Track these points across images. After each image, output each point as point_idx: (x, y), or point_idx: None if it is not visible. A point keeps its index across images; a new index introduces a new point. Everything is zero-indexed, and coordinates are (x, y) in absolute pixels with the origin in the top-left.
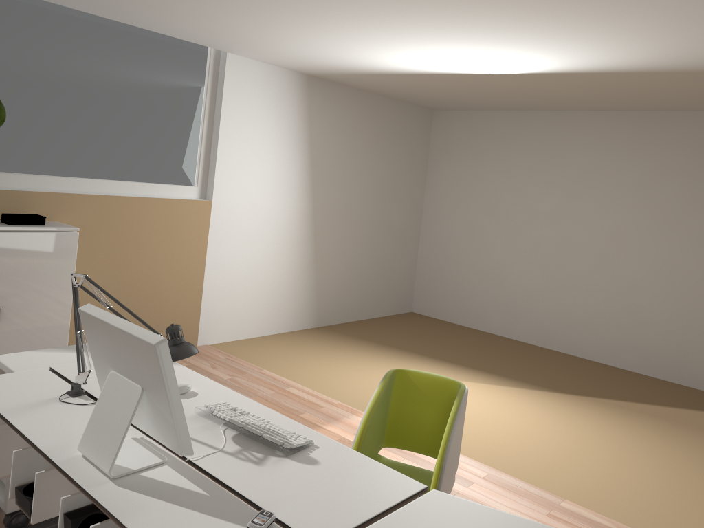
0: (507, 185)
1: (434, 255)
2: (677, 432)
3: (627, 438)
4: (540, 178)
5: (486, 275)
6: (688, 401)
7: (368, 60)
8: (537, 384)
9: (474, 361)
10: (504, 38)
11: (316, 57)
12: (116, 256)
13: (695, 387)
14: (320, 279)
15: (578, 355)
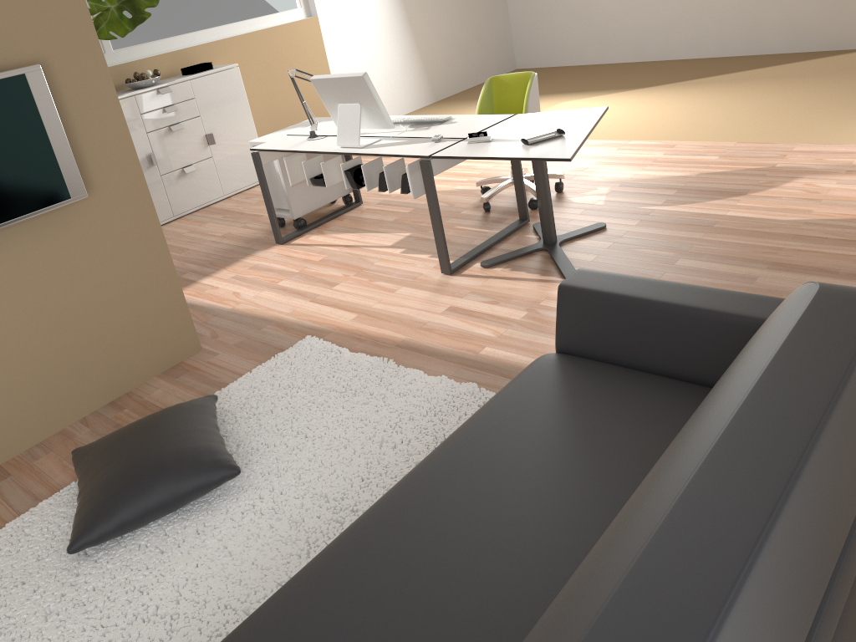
0: None
1: (524, 9)
2: (732, 87)
3: (689, 100)
4: None
5: (574, 13)
6: (753, 65)
7: None
8: (625, 88)
9: (573, 88)
10: None
11: None
12: (264, 82)
13: (764, 53)
14: (426, 60)
15: (667, 58)
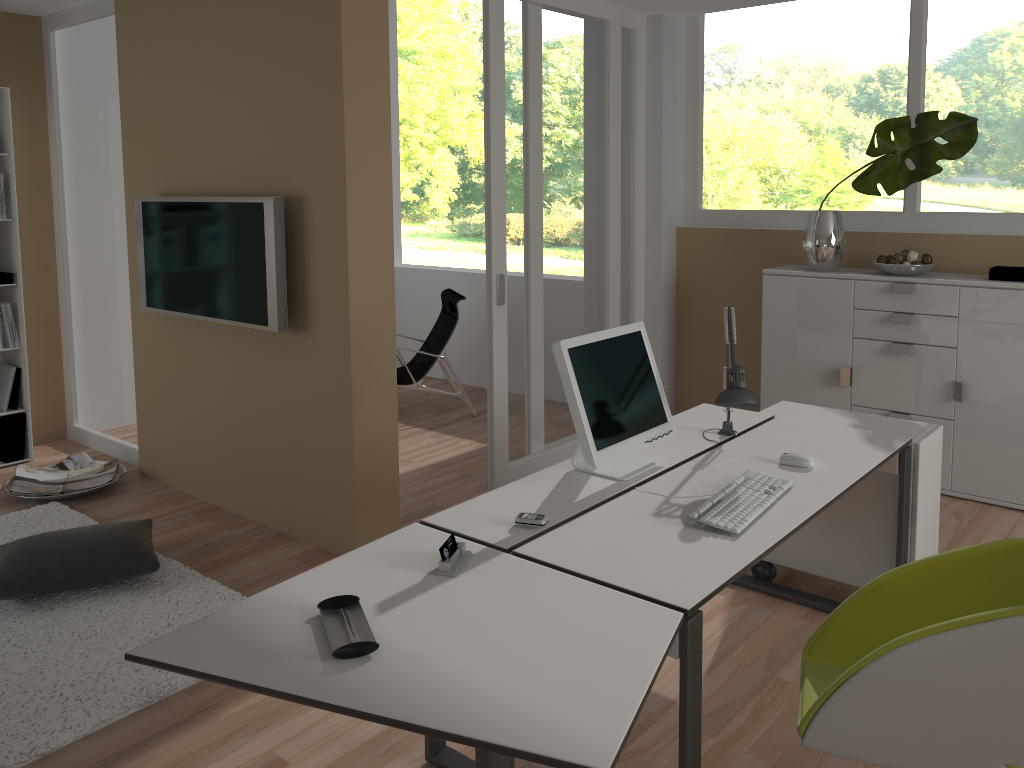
0: None
1: None
2: None
3: None
4: None
5: None
6: None
7: None
8: None
9: None
10: None
11: None
12: None
13: None
14: None
15: None
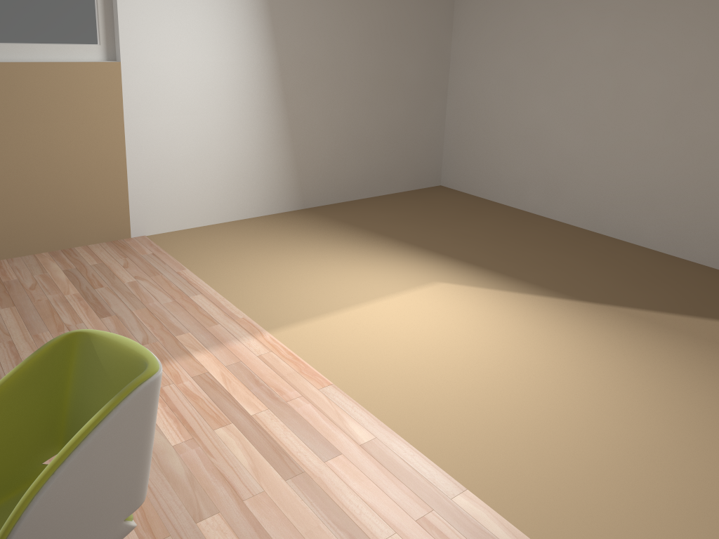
0: (550, 18)
1: (464, 116)
2: None
3: (634, 376)
4: (592, 4)
5: (523, 139)
6: None
7: None
8: (545, 287)
9: (477, 252)
10: None
11: None
12: None
13: None
14: (300, 152)
15: (633, 241)
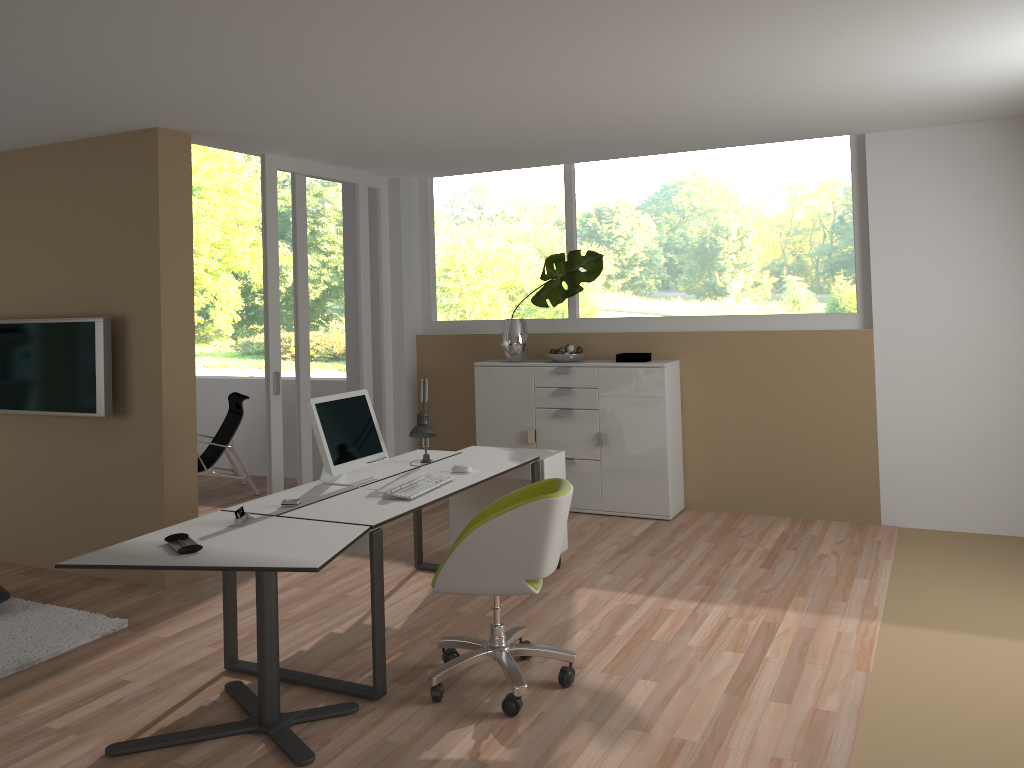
0: None
1: None
2: None
3: None
4: None
5: None
6: None
7: (972, 87)
8: None
9: None
10: (895, 26)
11: (926, 106)
12: (747, 398)
13: None
14: None
15: None
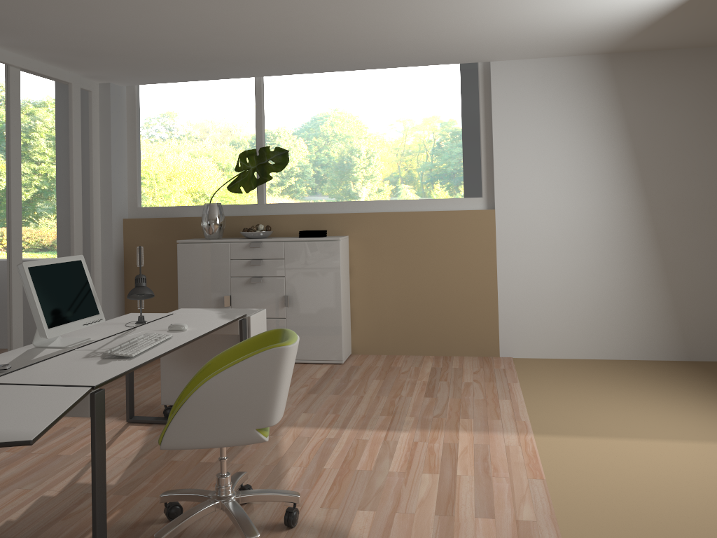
0: None
1: None
2: None
3: None
4: None
5: None
6: None
7: (585, 18)
8: None
9: None
10: None
11: (545, 36)
12: (401, 264)
13: None
14: (681, 298)
15: None
